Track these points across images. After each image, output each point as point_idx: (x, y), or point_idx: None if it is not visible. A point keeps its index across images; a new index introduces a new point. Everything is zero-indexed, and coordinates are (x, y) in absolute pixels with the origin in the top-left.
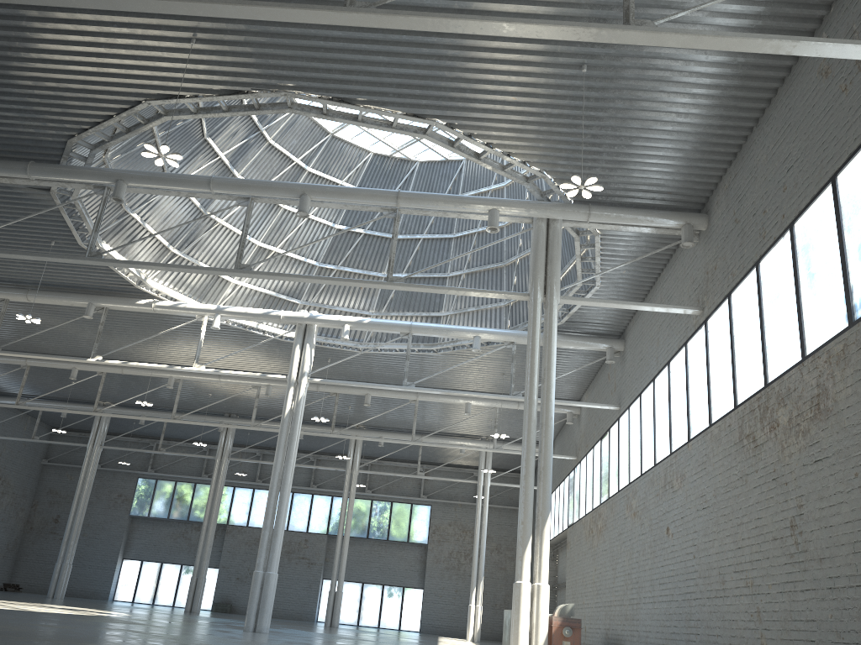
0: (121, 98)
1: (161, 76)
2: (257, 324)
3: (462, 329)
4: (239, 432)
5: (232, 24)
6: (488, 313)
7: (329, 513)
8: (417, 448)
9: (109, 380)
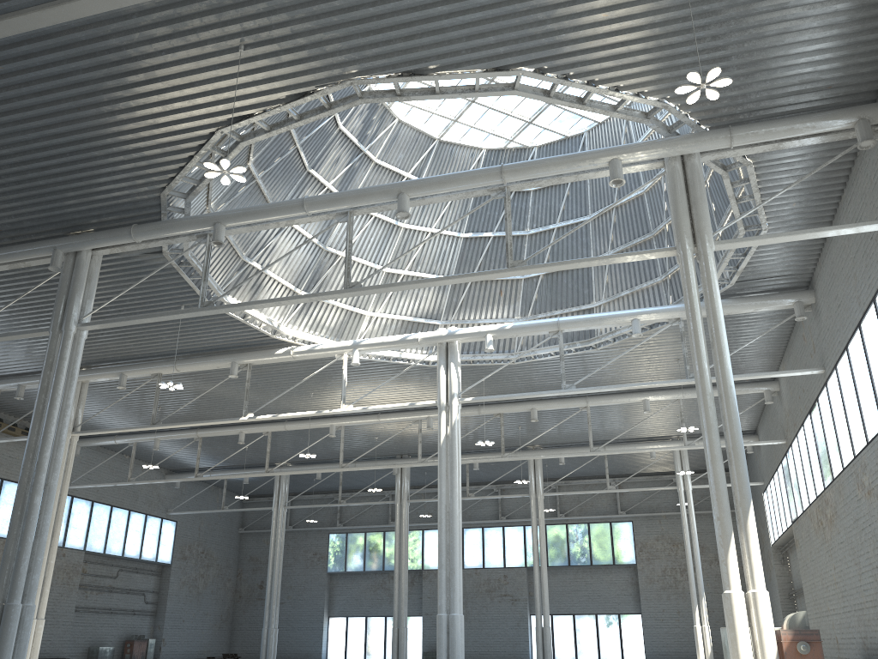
0: (194, 134)
1: (224, 98)
2: (400, 353)
3: (616, 315)
4: (416, 473)
5: (274, 16)
6: (645, 293)
7: (523, 544)
8: (604, 461)
9: (278, 439)
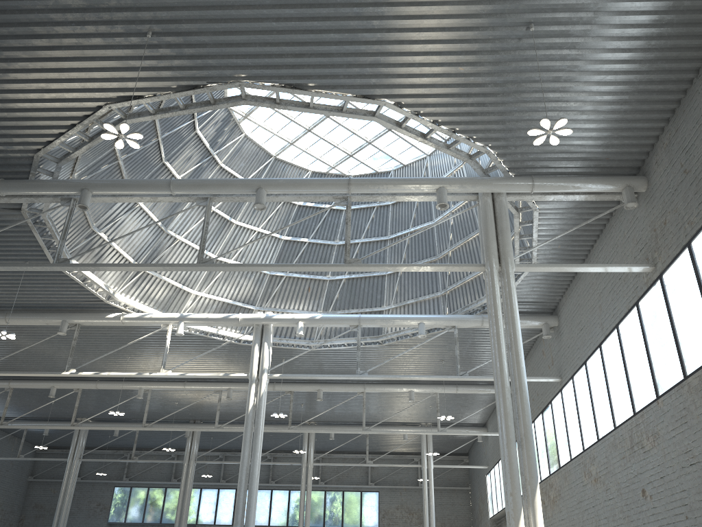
0: (83, 104)
1: (119, 76)
2: (217, 330)
3: (407, 317)
4: (203, 438)
5: (186, 11)
6: (427, 303)
7: (287, 506)
8: (363, 440)
9: (85, 396)
